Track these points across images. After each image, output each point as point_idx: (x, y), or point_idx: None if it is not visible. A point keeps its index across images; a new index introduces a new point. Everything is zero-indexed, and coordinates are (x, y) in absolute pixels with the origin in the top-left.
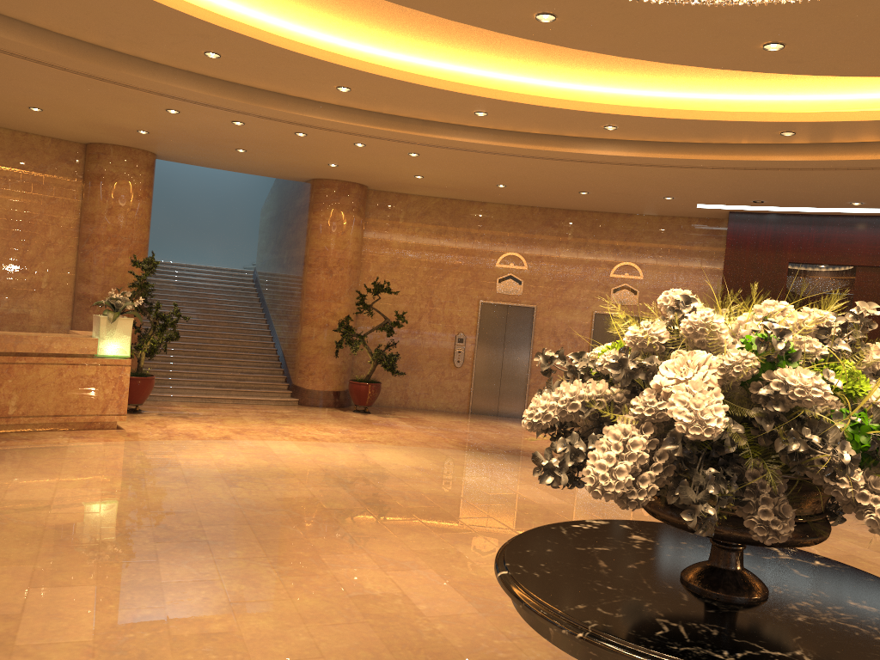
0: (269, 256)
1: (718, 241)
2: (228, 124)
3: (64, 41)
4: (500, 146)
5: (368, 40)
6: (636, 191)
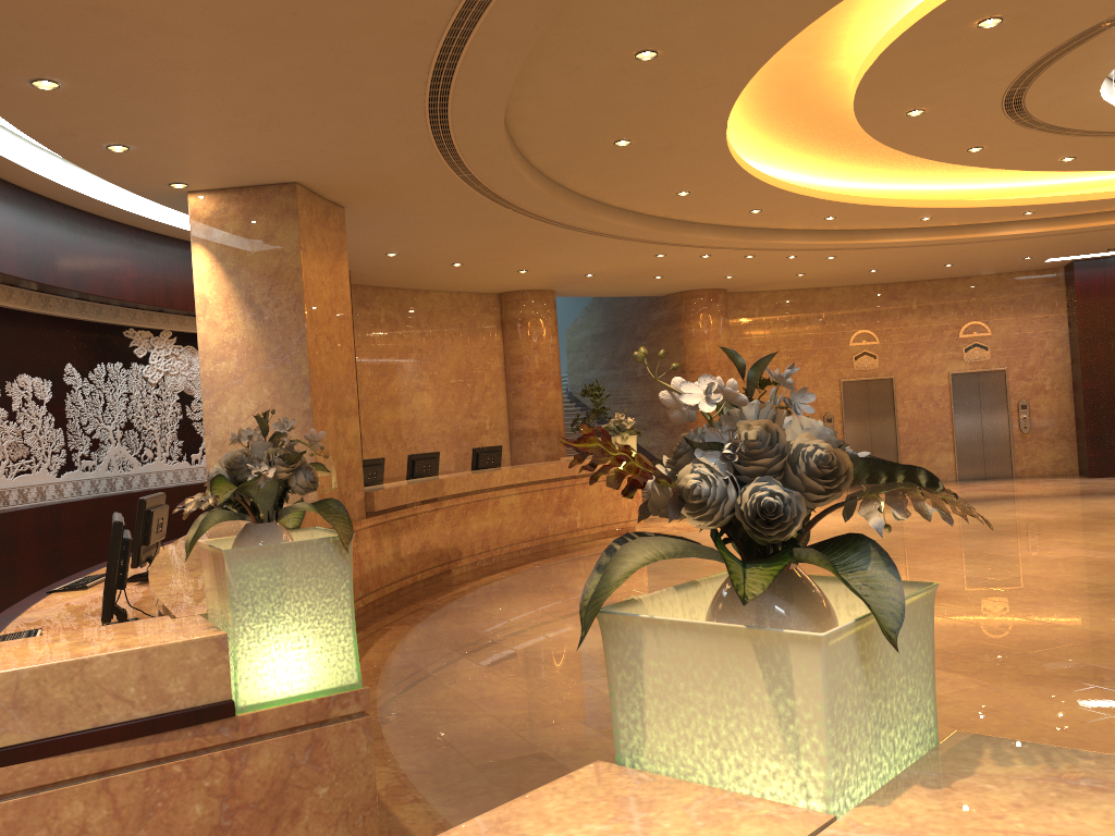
0: (600, 373)
1: (1057, 289)
2: (692, 258)
3: (649, 219)
4: (926, 240)
5: (860, 180)
6: (1002, 256)
